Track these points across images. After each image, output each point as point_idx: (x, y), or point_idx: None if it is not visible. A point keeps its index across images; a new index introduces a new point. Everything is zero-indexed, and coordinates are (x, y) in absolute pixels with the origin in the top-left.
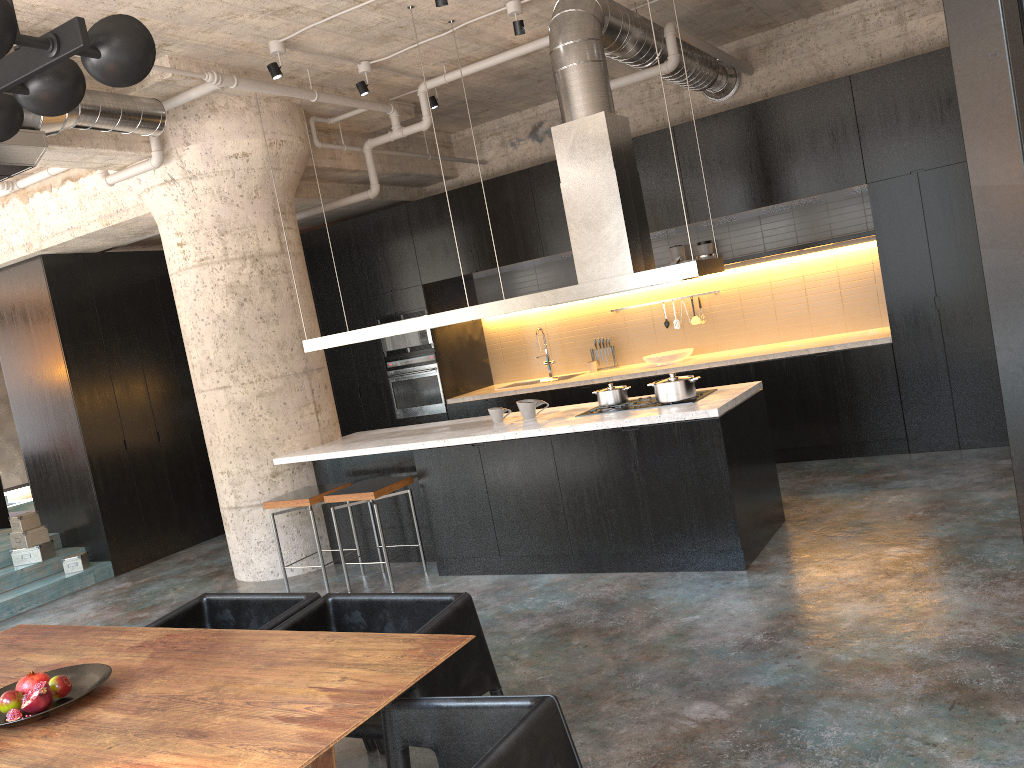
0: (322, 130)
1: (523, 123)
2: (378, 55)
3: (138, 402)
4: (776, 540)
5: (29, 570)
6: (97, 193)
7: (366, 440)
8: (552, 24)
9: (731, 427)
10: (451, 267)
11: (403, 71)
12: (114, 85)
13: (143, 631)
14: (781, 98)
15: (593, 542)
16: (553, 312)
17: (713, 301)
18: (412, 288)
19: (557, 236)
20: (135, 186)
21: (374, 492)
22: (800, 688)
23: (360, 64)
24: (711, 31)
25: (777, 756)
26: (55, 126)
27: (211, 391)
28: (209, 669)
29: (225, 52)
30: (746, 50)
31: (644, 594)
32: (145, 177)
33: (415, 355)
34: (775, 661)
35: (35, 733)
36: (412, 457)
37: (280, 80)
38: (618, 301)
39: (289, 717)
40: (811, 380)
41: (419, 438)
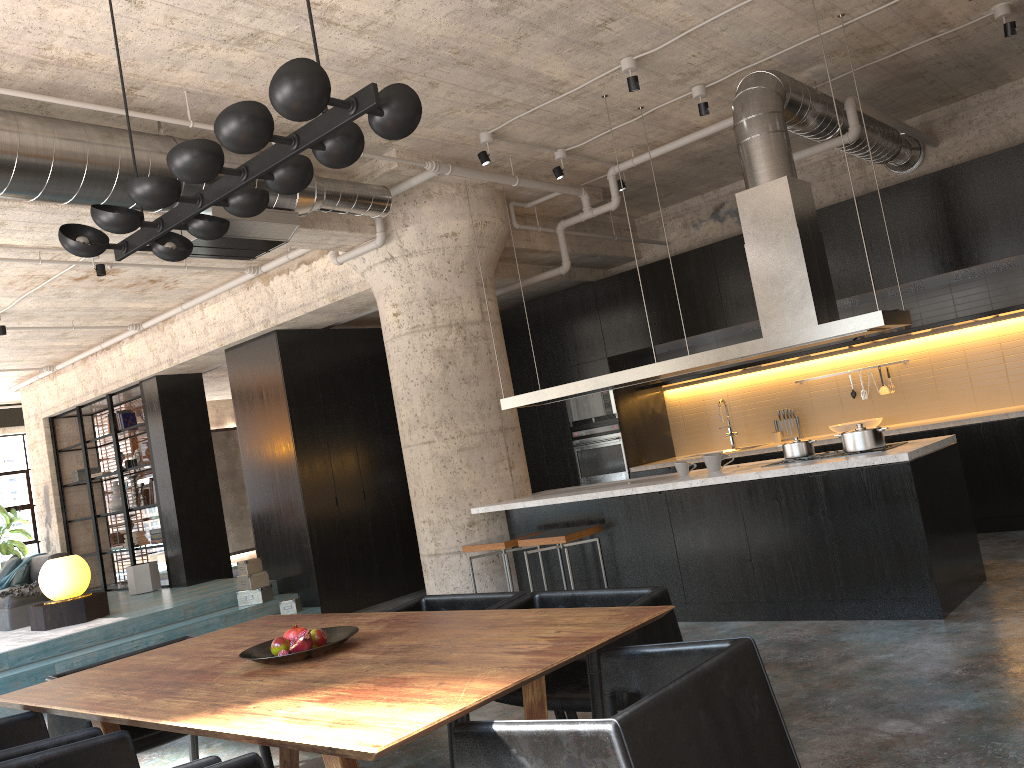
0: (519, 215)
1: (705, 205)
2: (573, 143)
3: (348, 463)
4: (976, 595)
5: (251, 610)
6: (326, 273)
7: (556, 493)
8: (735, 101)
9: (923, 473)
10: (635, 340)
11: (594, 157)
12: (390, 138)
13: (376, 614)
14: (968, 164)
15: (780, 589)
16: (735, 384)
17: (902, 370)
18: (597, 361)
19: (739, 307)
20: (359, 265)
21: (565, 536)
22: (1002, 711)
23: (556, 151)
24: (893, 106)
25: (977, 762)
26: (306, 208)
27: (417, 446)
28: (439, 631)
29: (442, 144)
30: (930, 123)
31: (834, 637)
32: (369, 256)
33: (599, 425)
34: (975, 690)
35: (302, 666)
36: (600, 508)
37: (486, 169)
38: (802, 372)
39: (515, 651)
40: (1012, 445)
41: (607, 489)
